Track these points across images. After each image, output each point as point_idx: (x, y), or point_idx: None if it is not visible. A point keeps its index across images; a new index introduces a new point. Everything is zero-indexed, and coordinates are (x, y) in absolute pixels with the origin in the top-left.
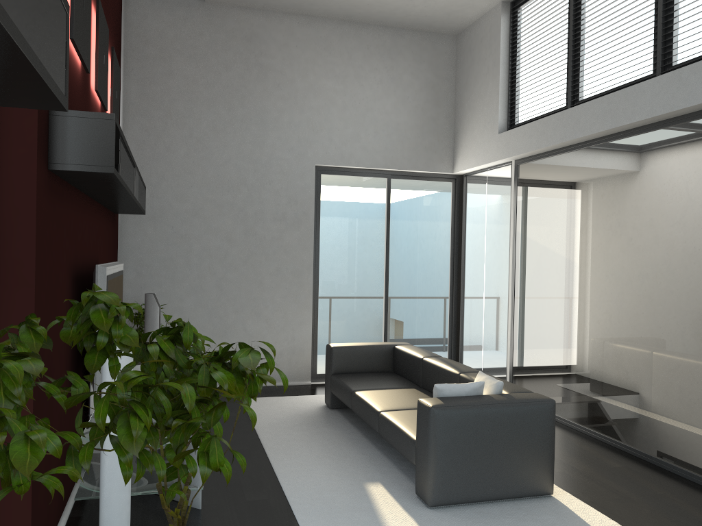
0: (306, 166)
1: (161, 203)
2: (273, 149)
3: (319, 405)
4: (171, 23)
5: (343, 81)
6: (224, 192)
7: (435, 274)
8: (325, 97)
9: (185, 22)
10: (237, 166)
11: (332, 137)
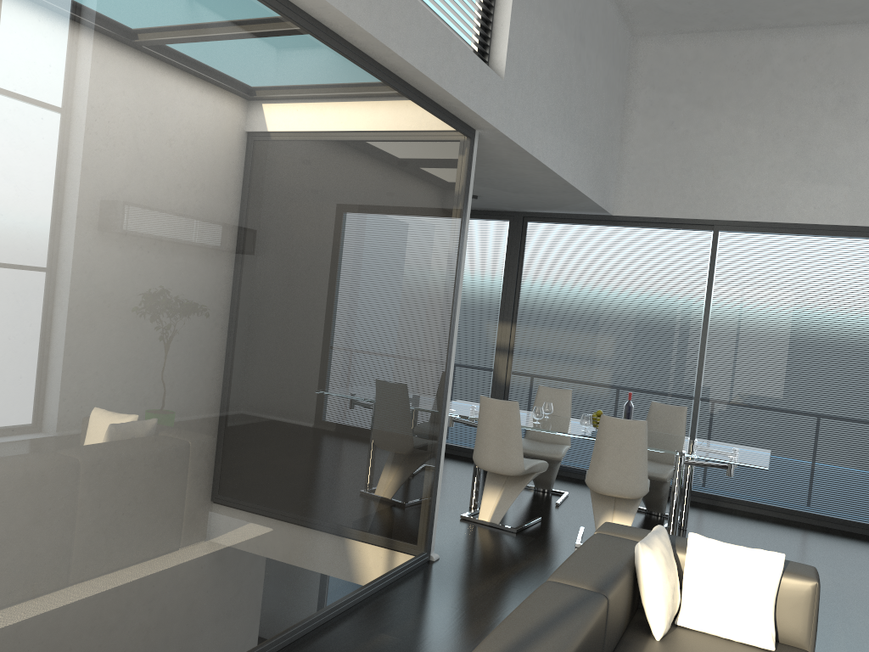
0: None
1: None
2: None
3: None
4: None
5: None
6: None
7: None
8: None
9: None
10: None
11: None
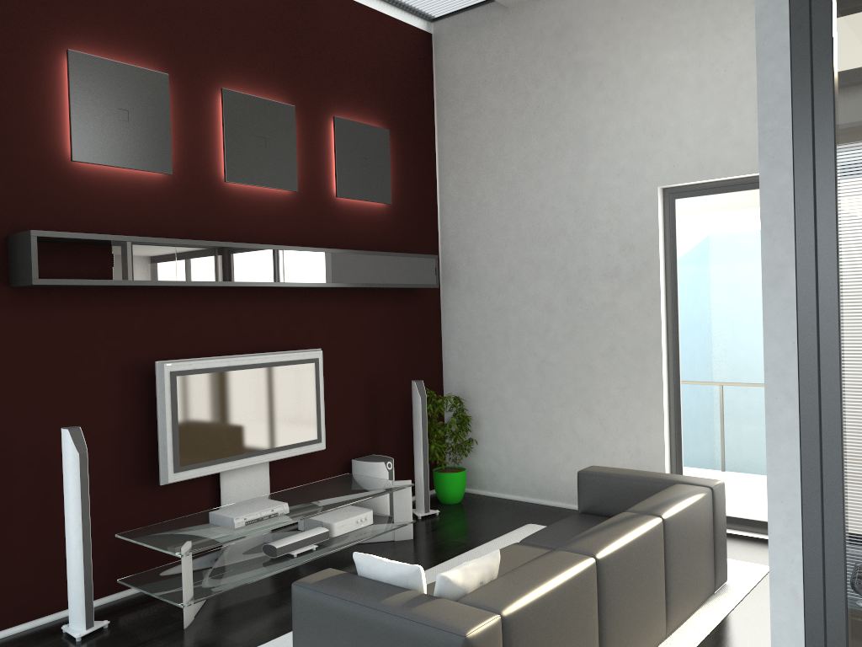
0: (644, 193)
1: (477, 270)
2: (598, 177)
3: None
4: (476, 51)
5: (696, 45)
6: (541, 247)
7: None
8: (668, 79)
9: (490, 44)
10: (554, 209)
11: (681, 138)
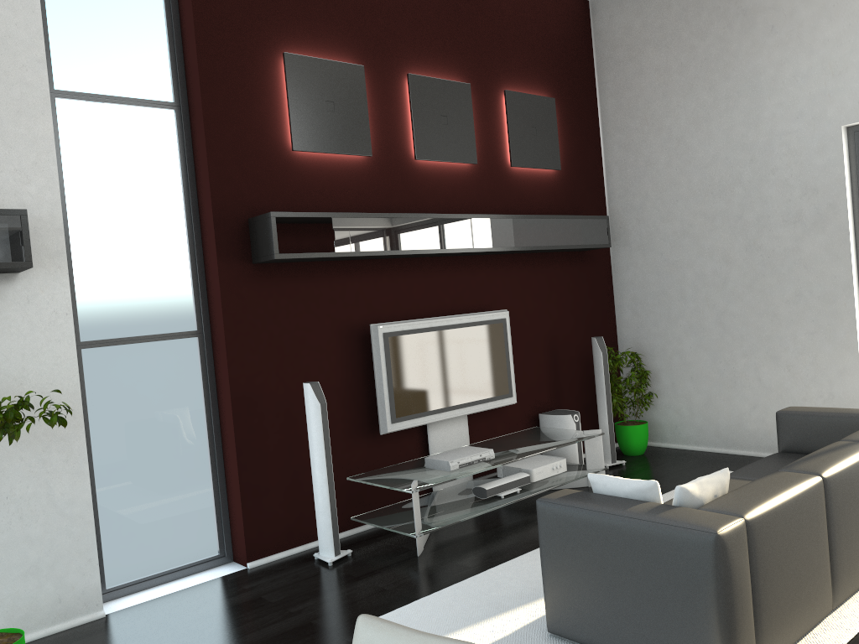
0: (826, 134)
1: (647, 228)
2: (774, 123)
3: None
4: (636, 11)
5: None
6: (715, 199)
7: None
8: (848, 14)
9: (650, 2)
10: (727, 160)
11: None
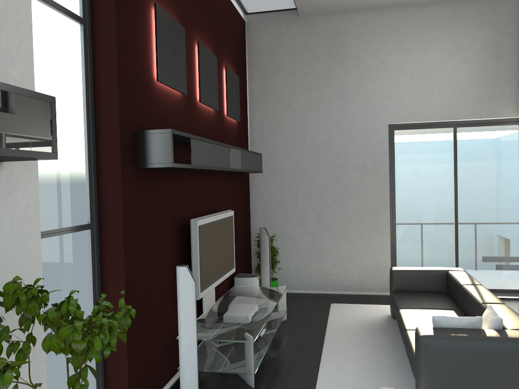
0: (380, 126)
1: (276, 163)
2: (354, 116)
3: (386, 314)
4: (277, 36)
5: (409, 54)
6: (318, 152)
7: (504, 207)
8: (394, 69)
9: (286, 34)
10: (327, 131)
11: (401, 100)
